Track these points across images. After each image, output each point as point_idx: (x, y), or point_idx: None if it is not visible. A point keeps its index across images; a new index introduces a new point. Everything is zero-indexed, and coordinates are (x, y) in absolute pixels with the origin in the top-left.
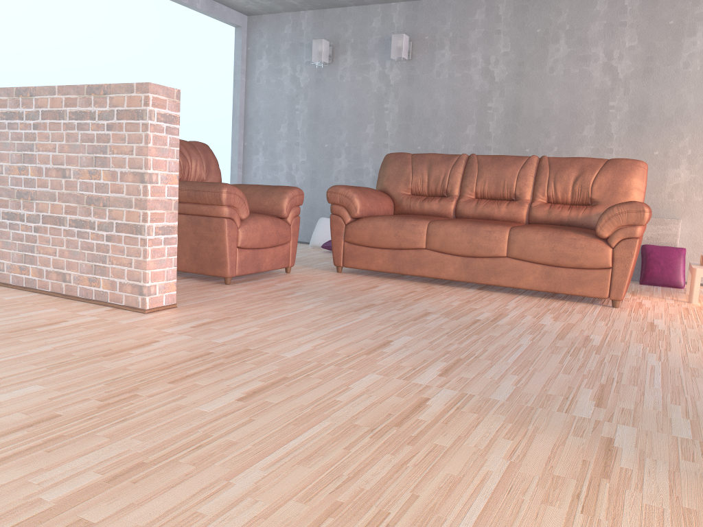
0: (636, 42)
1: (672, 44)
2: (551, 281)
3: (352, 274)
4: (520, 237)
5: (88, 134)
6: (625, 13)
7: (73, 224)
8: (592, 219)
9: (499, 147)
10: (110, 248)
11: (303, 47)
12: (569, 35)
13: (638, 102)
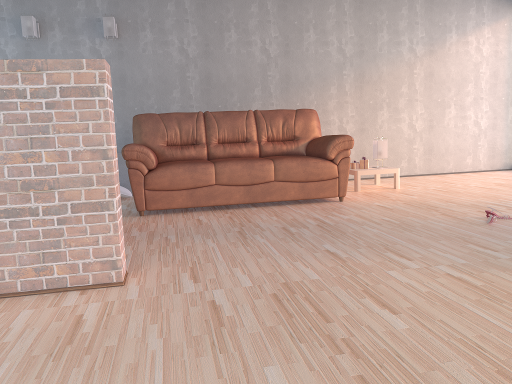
0: (278, 34)
1: (298, 36)
2: (305, 192)
3: (156, 215)
4: (283, 166)
5: (17, 114)
6: (269, 14)
7: (1, 214)
8: (300, 149)
9: (199, 105)
10: (65, 231)
11: (5, 22)
12: (236, 26)
13: (284, 72)
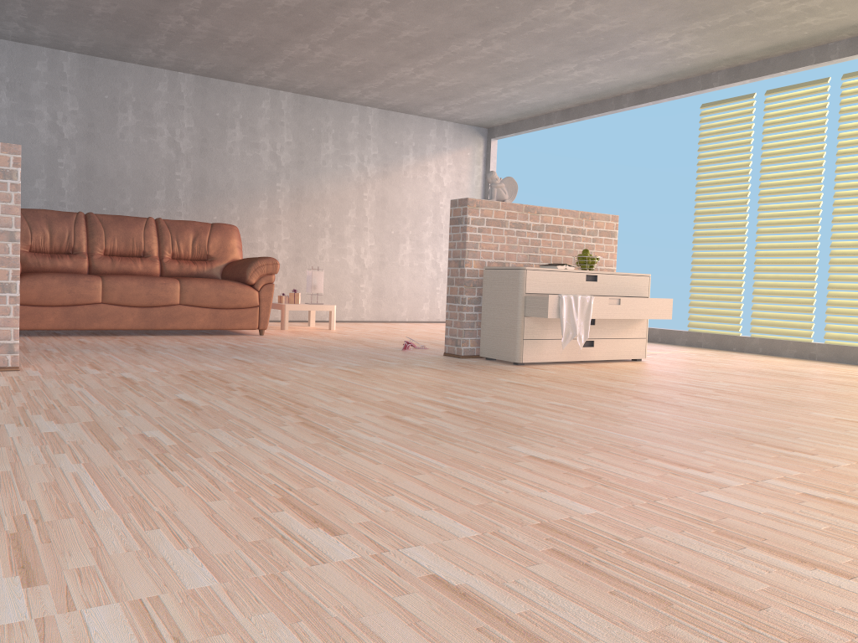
0: (193, 125)
1: (220, 132)
2: (218, 321)
3: None
4: (191, 287)
5: None
6: (182, 98)
7: None
8: (215, 272)
9: (74, 204)
10: None
11: None
12: (136, 107)
13: (198, 175)
